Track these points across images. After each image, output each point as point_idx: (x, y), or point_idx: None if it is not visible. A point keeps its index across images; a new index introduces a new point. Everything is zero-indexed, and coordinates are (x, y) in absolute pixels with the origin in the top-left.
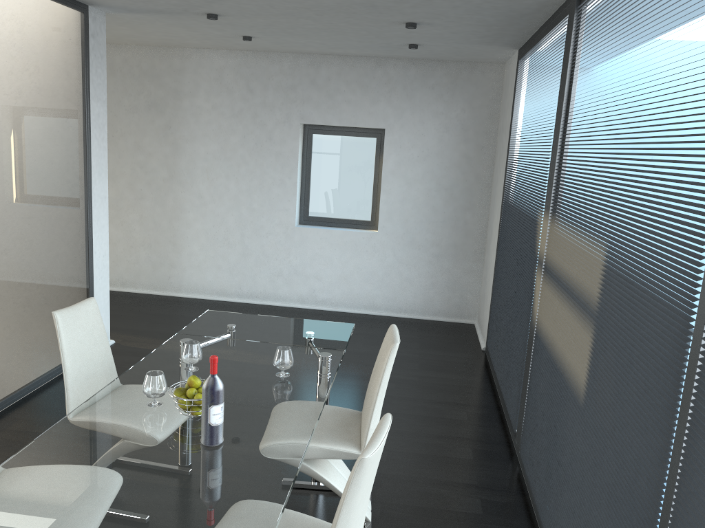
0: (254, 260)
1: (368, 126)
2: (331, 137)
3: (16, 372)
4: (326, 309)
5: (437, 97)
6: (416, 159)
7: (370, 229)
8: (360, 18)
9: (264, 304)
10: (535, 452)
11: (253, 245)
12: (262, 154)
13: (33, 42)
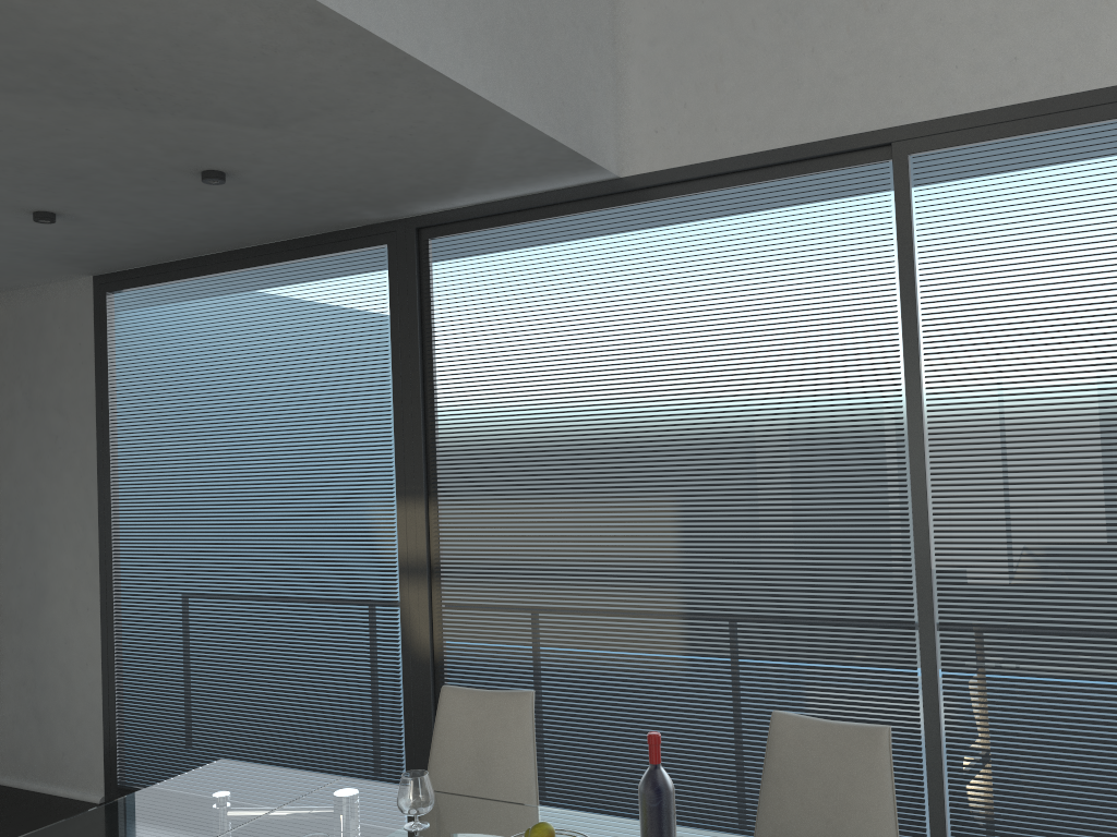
0: None
1: None
2: None
3: None
4: None
5: None
6: None
7: None
8: None
9: None
10: None
11: None
12: None
13: None
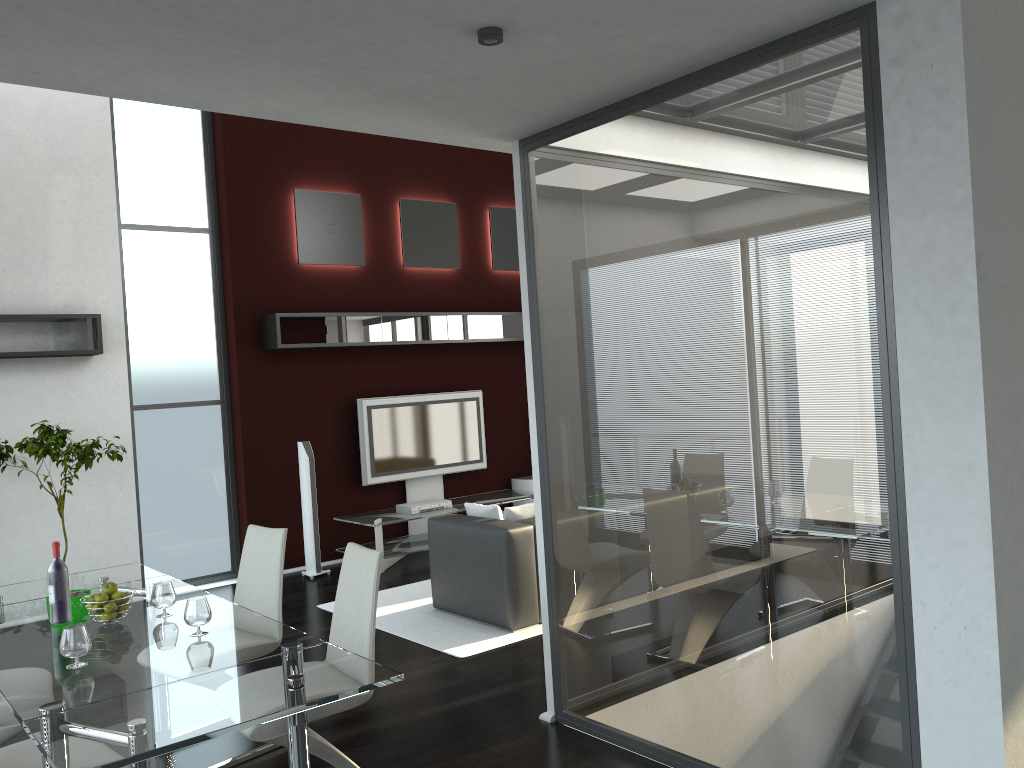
0: None
1: None
2: None
3: (681, 721)
4: None
5: None
6: None
7: None
8: None
9: None
10: None
11: None
12: None
13: (711, 167)
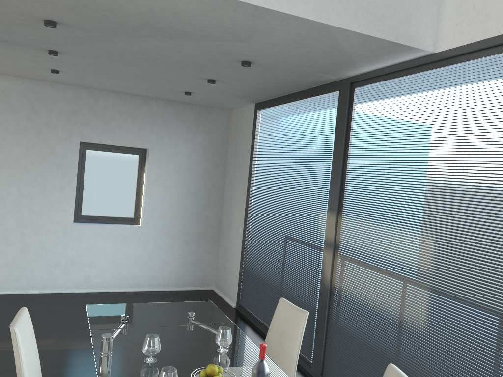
0: (33, 255)
1: (136, 146)
2: (102, 152)
3: None
4: (99, 291)
5: (187, 129)
6: (172, 172)
7: (133, 224)
8: (179, 72)
9: (42, 293)
10: (350, 373)
11: (33, 242)
12: (45, 164)
13: None
